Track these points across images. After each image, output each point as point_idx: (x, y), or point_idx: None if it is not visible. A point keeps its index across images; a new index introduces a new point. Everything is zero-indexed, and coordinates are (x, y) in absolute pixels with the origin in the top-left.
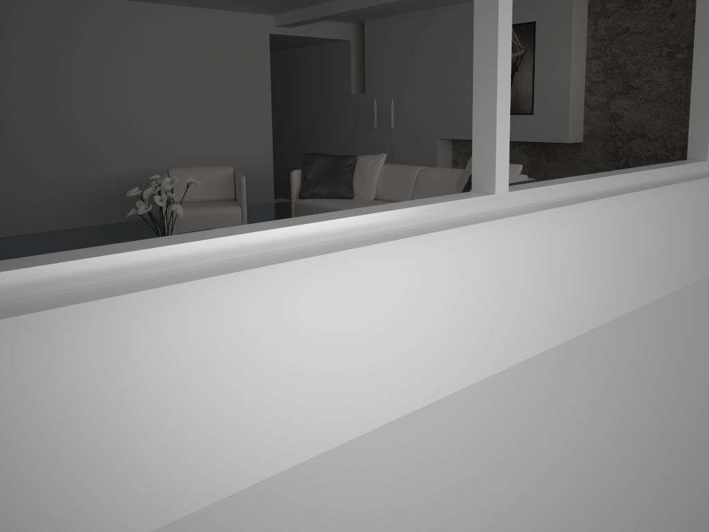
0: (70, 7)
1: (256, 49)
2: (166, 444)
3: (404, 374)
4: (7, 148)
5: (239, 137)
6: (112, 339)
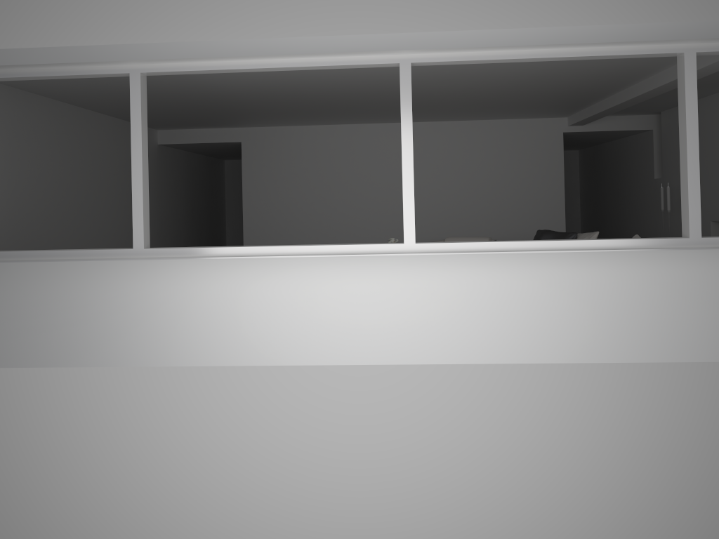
0: None
1: (550, 146)
2: (253, 332)
3: (385, 341)
4: (366, 221)
5: (533, 217)
6: (235, 285)
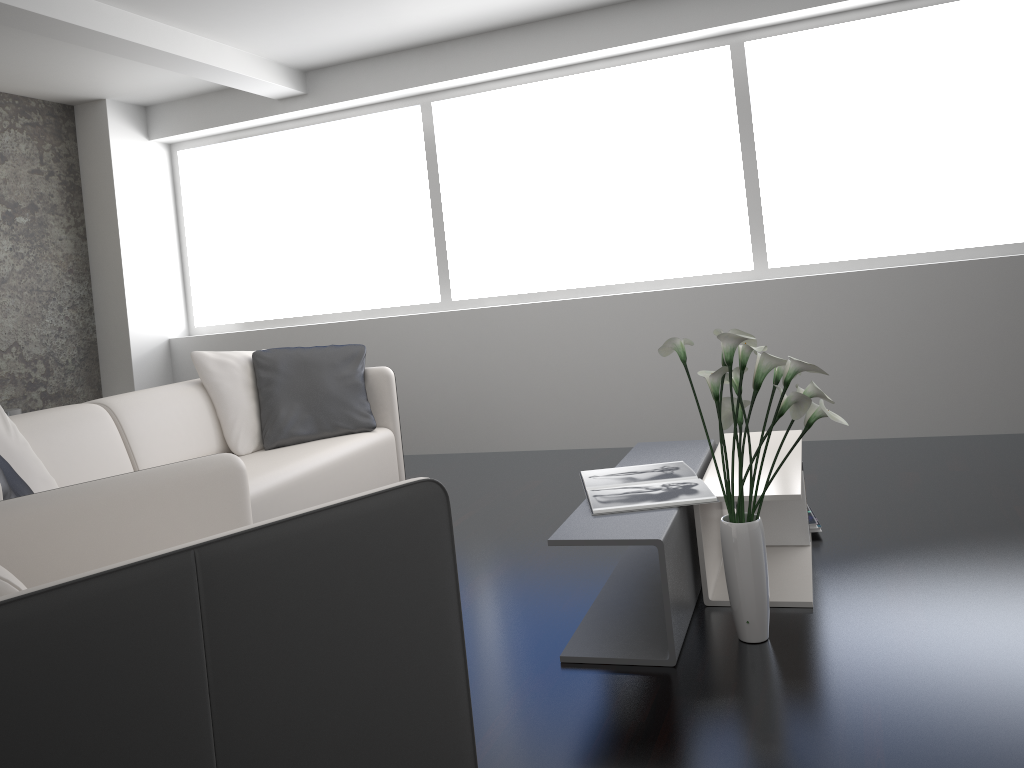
0: None
1: None
2: (1023, 381)
3: None
4: None
5: None
6: None
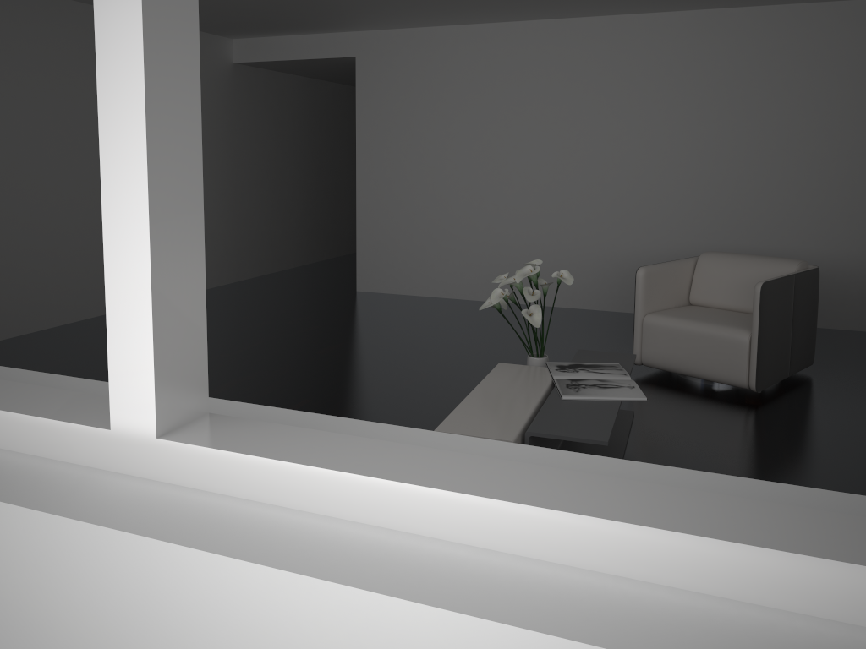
0: (654, 29)
1: None
2: None
3: None
4: (564, 205)
5: None
6: None
